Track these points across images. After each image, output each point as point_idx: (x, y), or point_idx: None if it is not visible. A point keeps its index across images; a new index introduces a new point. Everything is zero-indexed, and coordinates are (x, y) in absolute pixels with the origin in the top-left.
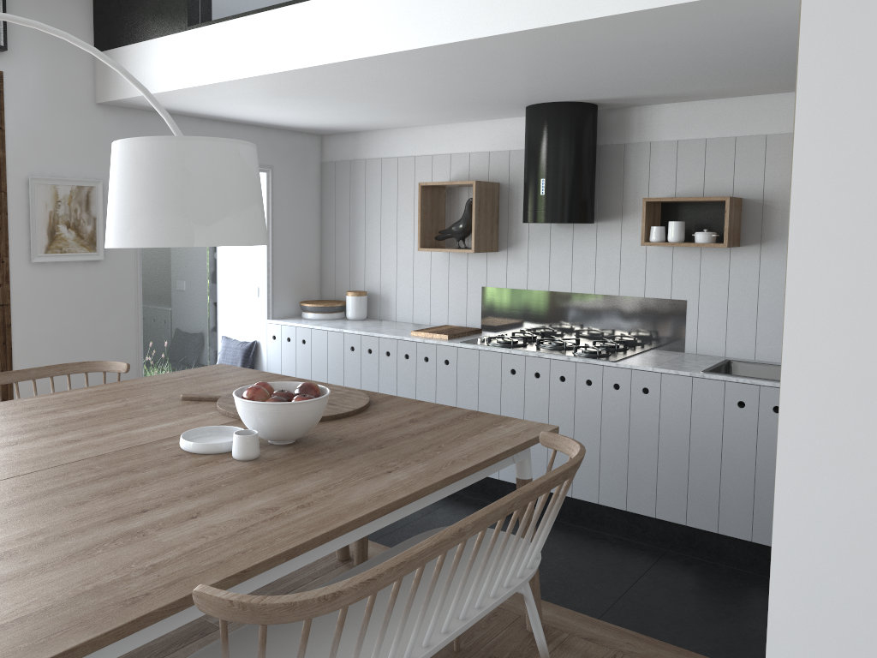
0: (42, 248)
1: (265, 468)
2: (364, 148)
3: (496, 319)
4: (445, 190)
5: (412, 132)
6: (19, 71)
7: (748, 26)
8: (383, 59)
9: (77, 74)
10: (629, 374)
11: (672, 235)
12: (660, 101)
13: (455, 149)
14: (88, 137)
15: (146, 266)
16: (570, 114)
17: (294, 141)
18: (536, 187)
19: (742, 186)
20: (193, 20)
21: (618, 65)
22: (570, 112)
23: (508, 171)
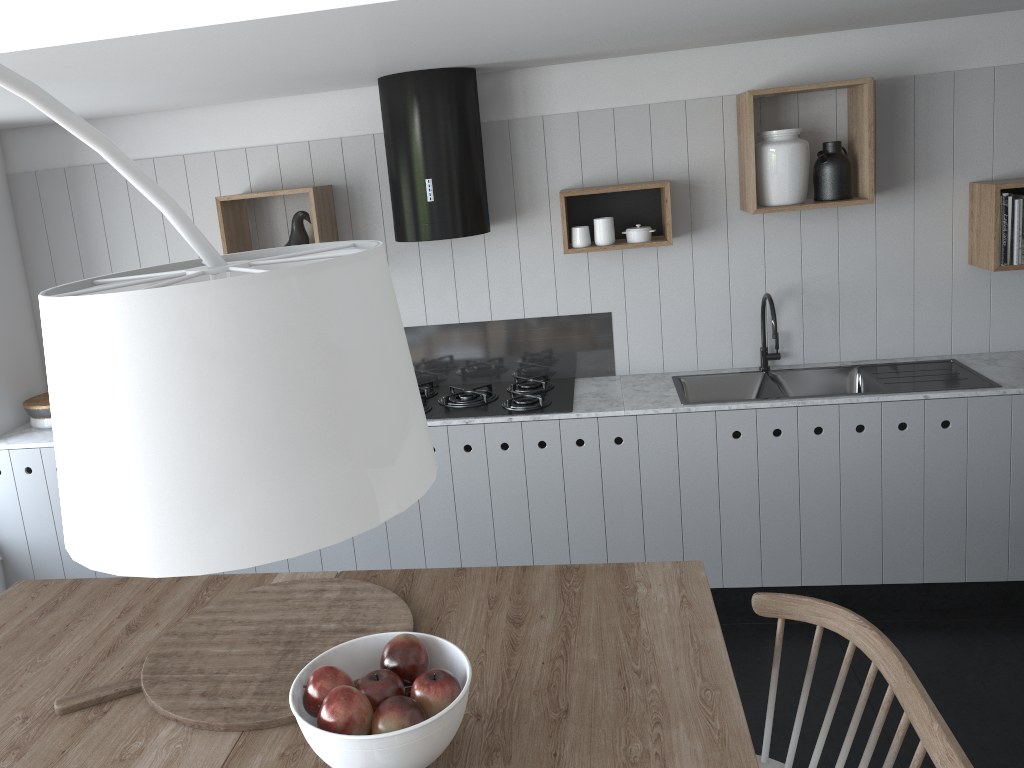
0: None
1: None
2: (87, 147)
3: None
4: (246, 202)
5: (172, 118)
6: None
7: None
8: (294, 20)
9: None
10: (596, 424)
11: (603, 236)
12: (556, 62)
13: (251, 140)
14: None
15: None
16: (454, 85)
17: None
18: (419, 191)
19: (664, 165)
20: None
21: (602, 21)
22: (454, 83)
23: (343, 168)
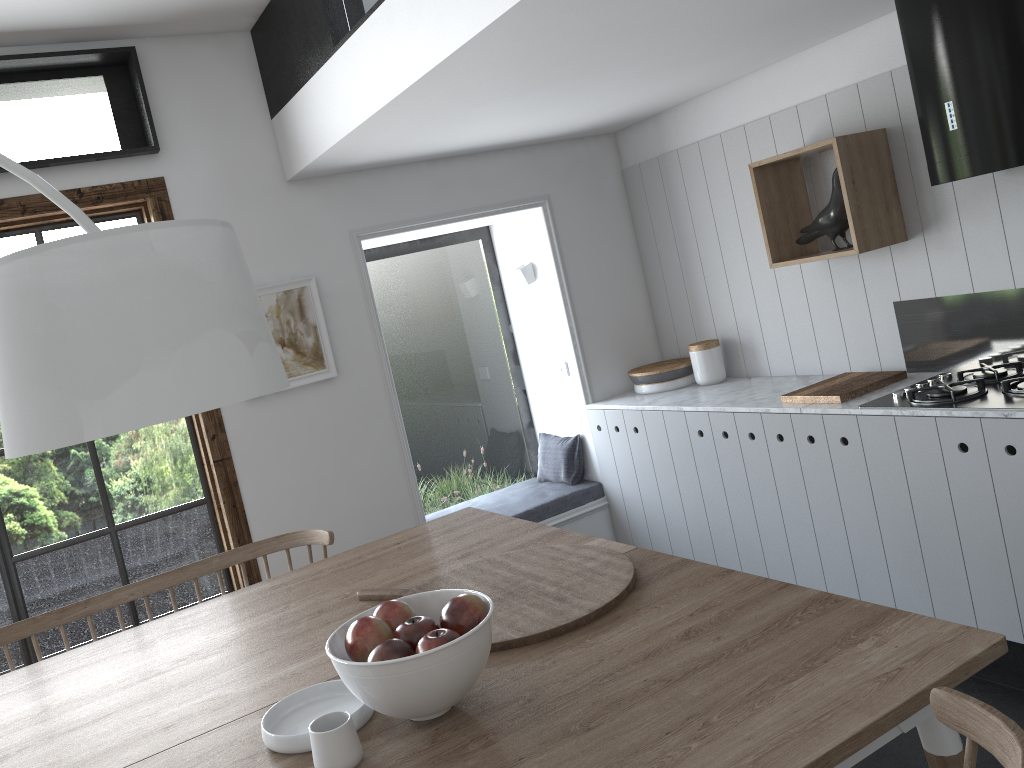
0: None
1: None
2: (671, 134)
3: (929, 350)
4: (800, 163)
5: (732, 90)
6: (183, 170)
7: None
8: None
9: (255, 152)
10: None
11: None
12: None
13: (801, 96)
14: (286, 226)
15: (420, 363)
16: None
17: (573, 153)
18: (939, 119)
19: None
20: (339, 36)
21: None
22: None
23: (895, 106)
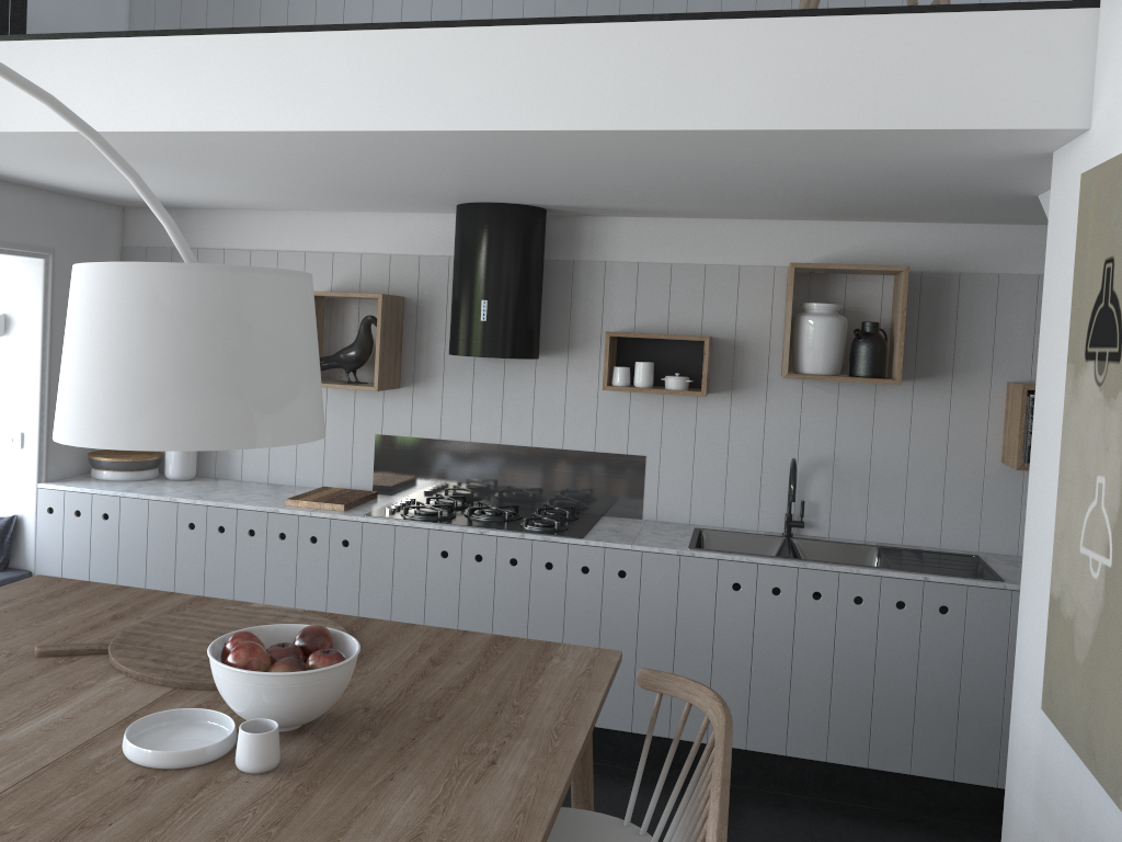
0: None
1: (307, 783)
2: (196, 232)
3: (395, 477)
4: (324, 301)
5: (274, 217)
6: None
7: (825, 158)
8: (353, 136)
9: None
10: (602, 554)
11: (641, 378)
12: (622, 214)
13: (340, 246)
14: None
15: None
16: (521, 220)
17: (86, 214)
18: (475, 310)
19: (713, 323)
20: None
21: (634, 176)
22: (521, 218)
23: (417, 283)
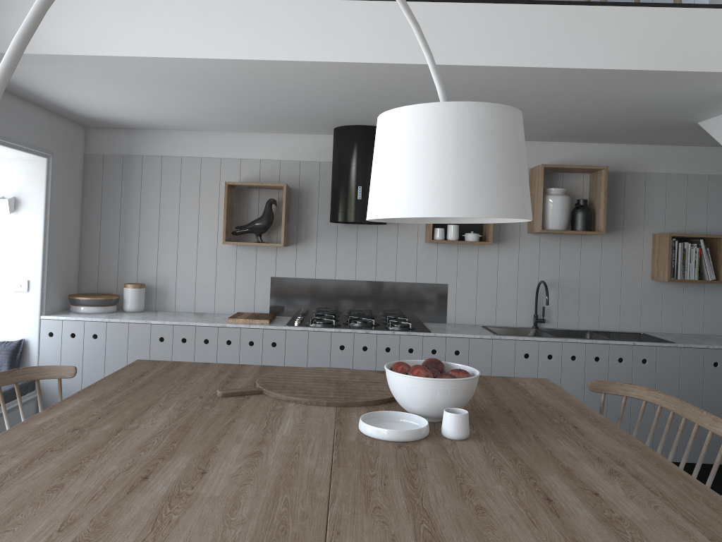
0: None
1: (496, 442)
2: (140, 145)
3: (285, 304)
4: (235, 190)
5: (198, 135)
6: None
7: (623, 92)
8: (361, 67)
9: None
10: (444, 341)
11: (453, 235)
12: None
13: (245, 155)
14: None
15: None
16: None
17: (68, 129)
18: (353, 192)
19: None
20: None
21: None
22: None
23: (298, 178)
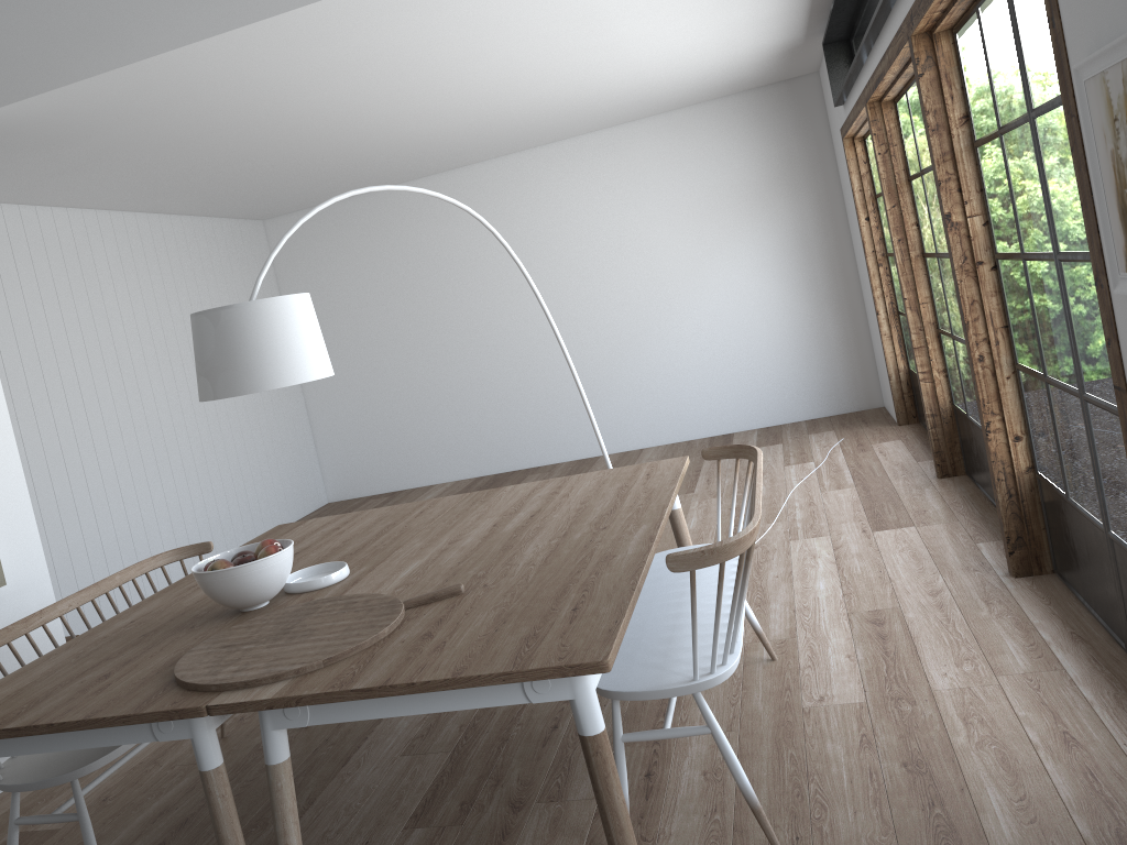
0: (1121, 255)
1: None
2: None
3: None
4: None
5: None
6: None
7: None
8: (12, 89)
9: None
10: None
11: None
12: None
13: None
14: None
15: None
16: None
17: None
18: None
19: None
20: None
21: None
22: None
23: None
